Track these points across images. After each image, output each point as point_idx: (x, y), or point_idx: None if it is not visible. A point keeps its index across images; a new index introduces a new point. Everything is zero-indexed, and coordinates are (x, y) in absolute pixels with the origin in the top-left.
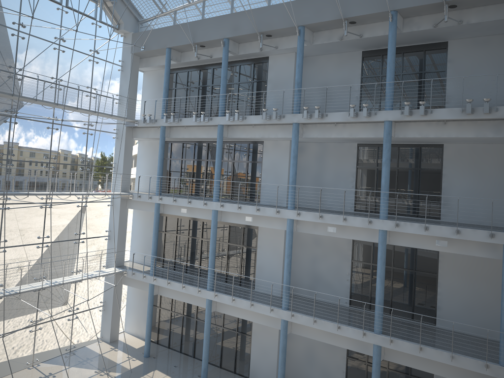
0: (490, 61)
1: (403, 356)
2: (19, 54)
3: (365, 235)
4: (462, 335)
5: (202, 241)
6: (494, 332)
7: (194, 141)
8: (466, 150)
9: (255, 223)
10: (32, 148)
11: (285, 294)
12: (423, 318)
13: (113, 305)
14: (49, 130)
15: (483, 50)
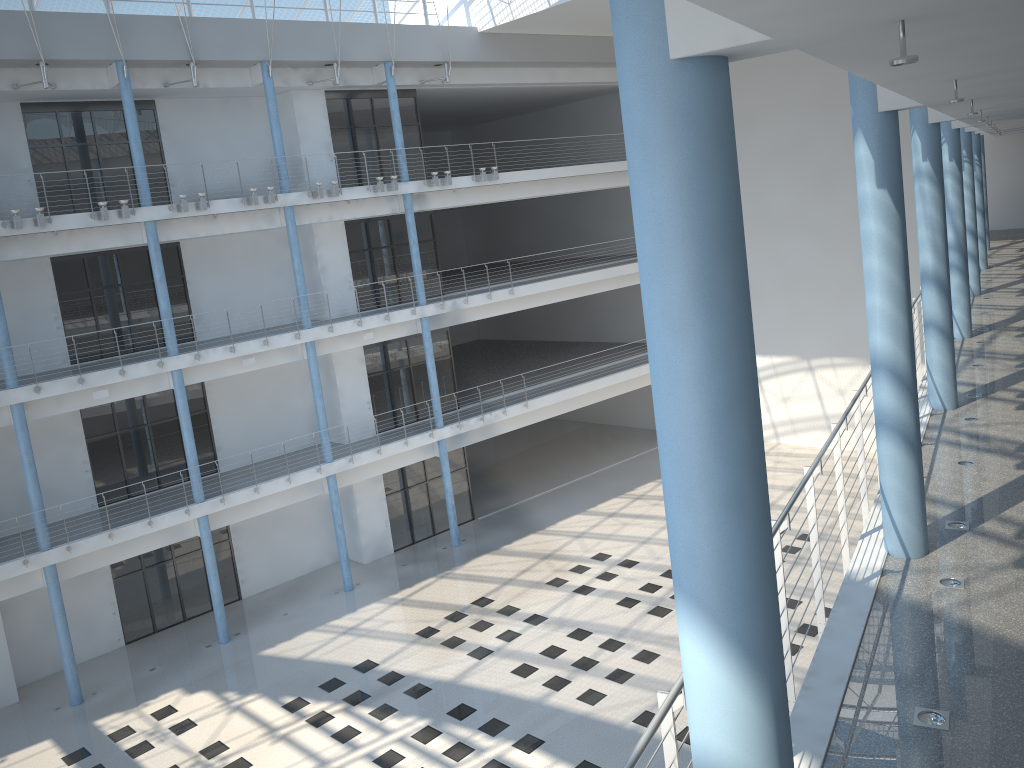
0: (212, 131)
1: (228, 514)
2: None
3: (146, 386)
4: (255, 465)
5: None
6: (279, 446)
7: None
8: (209, 246)
9: None
10: None
11: (44, 525)
12: (202, 471)
13: None
14: None
15: (201, 117)
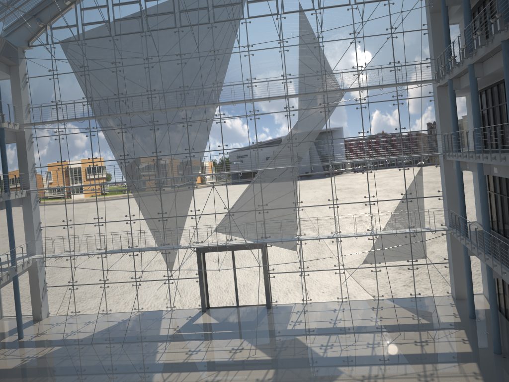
0: None
1: None
2: (322, 59)
3: None
4: None
5: (508, 200)
6: None
7: (489, 86)
8: None
9: (507, 175)
10: (346, 127)
11: None
12: None
13: (453, 263)
14: (358, 109)
15: None
